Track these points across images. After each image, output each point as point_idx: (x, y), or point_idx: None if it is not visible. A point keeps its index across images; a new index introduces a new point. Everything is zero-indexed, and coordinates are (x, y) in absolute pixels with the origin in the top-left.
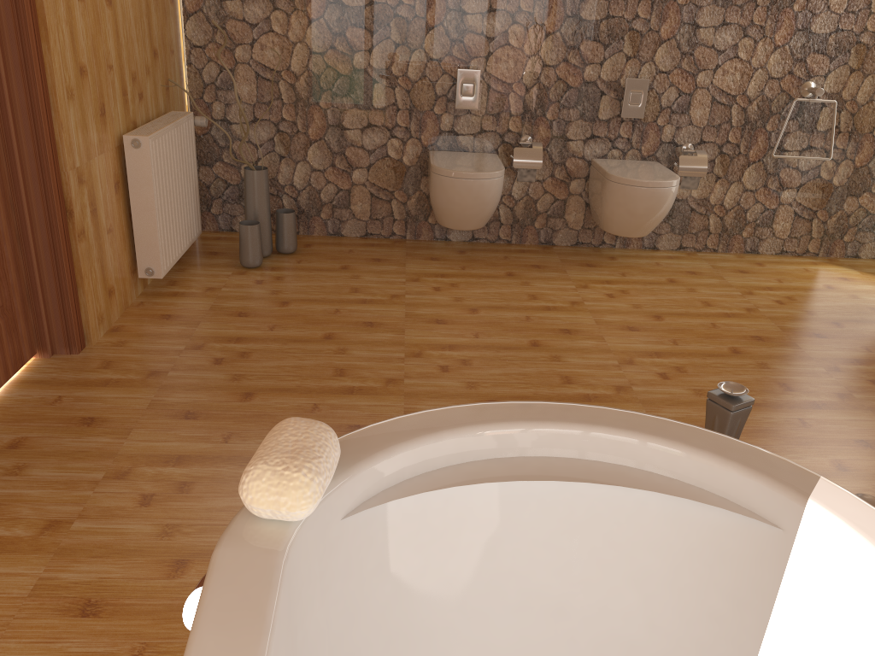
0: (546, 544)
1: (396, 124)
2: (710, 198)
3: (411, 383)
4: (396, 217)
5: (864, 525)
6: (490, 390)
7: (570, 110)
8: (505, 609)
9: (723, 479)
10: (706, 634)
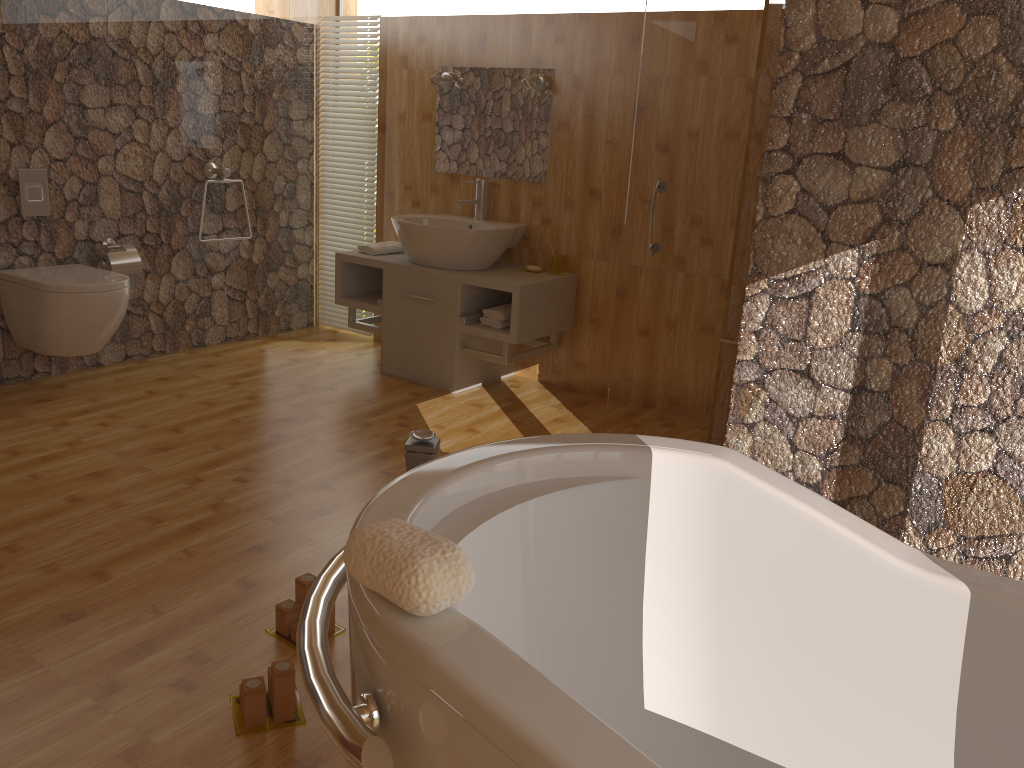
0: (480, 585)
1: None
2: (146, 296)
3: None
4: None
5: (688, 448)
6: (80, 564)
7: None
8: None
9: (589, 462)
10: (602, 592)
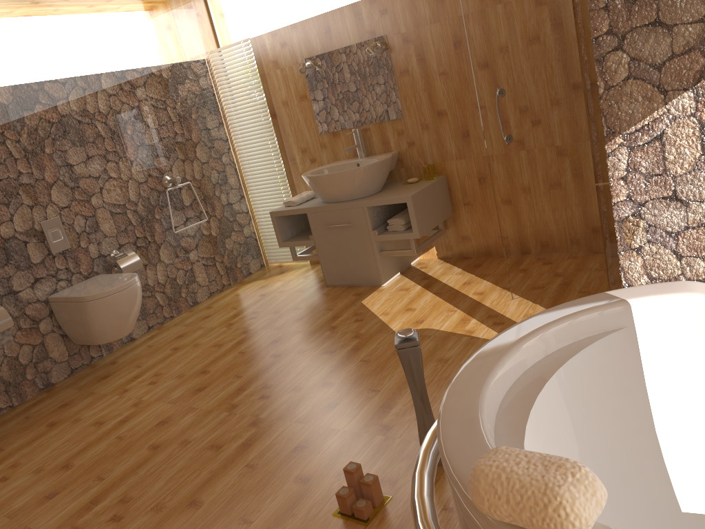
0: None
1: None
2: (150, 282)
3: None
4: None
5: (657, 291)
6: (177, 498)
7: (7, 267)
8: None
9: (581, 326)
10: (619, 427)
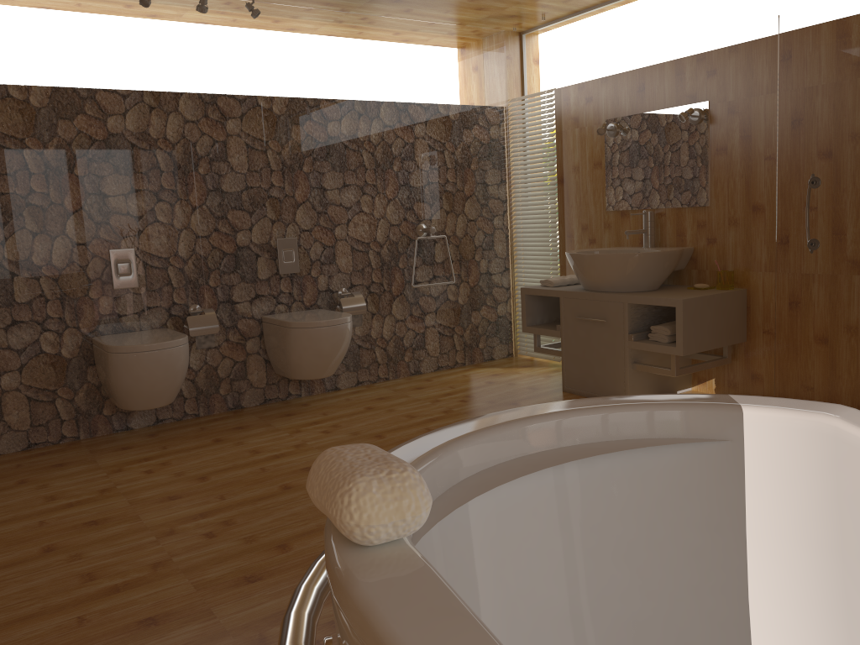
0: (538, 552)
1: (49, 315)
2: (372, 333)
3: (182, 558)
4: (64, 417)
5: (790, 405)
6: (272, 537)
7: (232, 274)
8: (523, 639)
9: (667, 421)
10: (695, 574)
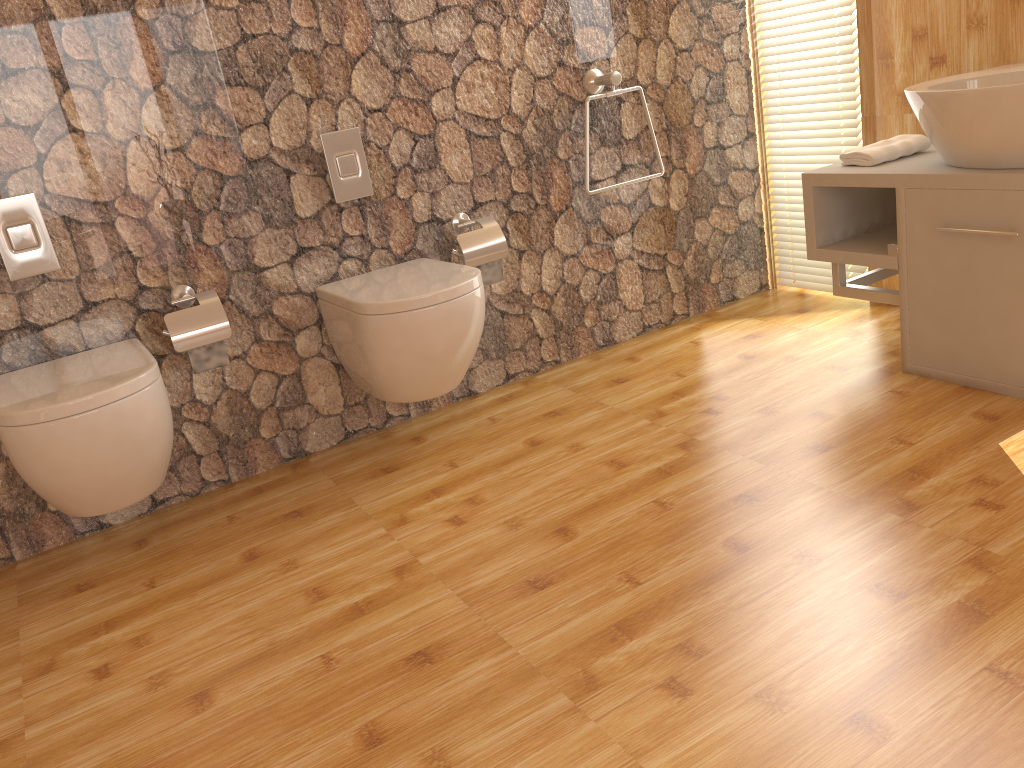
0: None
1: None
2: (523, 287)
3: None
4: None
5: None
6: None
7: (243, 217)
8: None
9: None
10: None
